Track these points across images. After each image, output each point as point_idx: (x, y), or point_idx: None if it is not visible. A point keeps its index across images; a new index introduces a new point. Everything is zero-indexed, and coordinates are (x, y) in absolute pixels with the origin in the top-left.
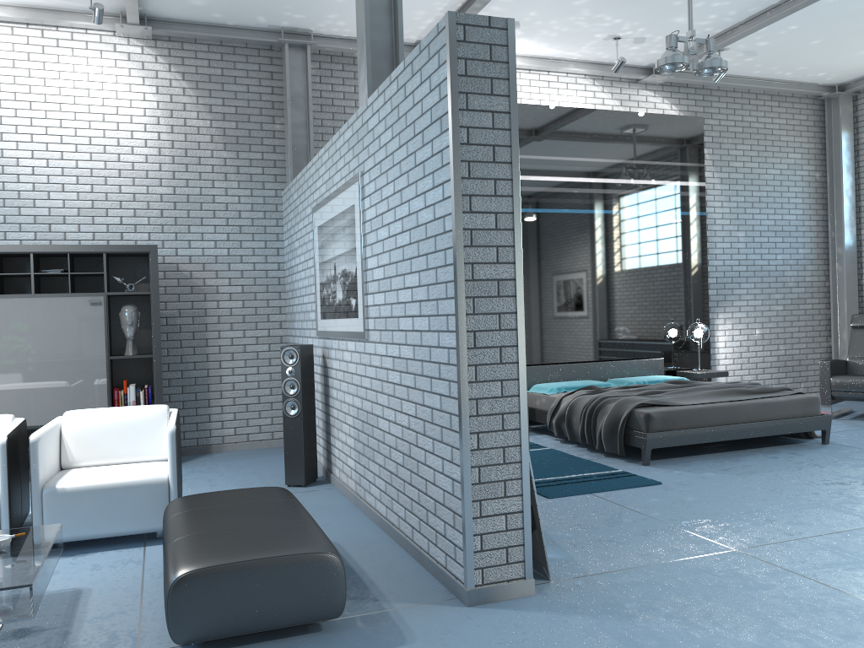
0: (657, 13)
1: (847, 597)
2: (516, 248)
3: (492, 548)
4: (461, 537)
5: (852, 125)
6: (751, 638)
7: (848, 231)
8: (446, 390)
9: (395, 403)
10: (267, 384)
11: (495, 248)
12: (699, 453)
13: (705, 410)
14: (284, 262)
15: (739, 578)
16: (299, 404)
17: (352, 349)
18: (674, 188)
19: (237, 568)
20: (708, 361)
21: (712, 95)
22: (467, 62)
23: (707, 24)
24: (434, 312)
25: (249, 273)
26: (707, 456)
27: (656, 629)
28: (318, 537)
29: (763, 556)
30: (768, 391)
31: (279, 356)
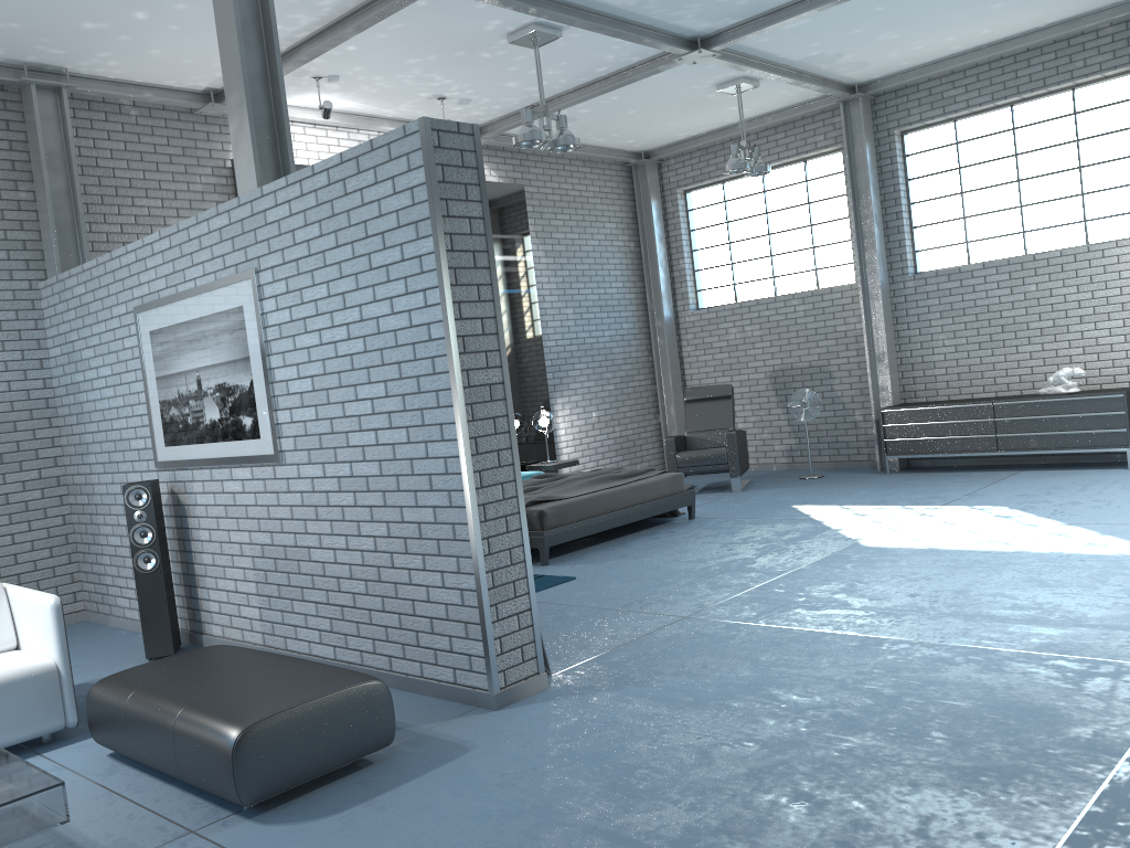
0: (490, 77)
1: (794, 630)
2: (502, 352)
3: (510, 649)
4: (479, 644)
5: (660, 194)
6: (747, 672)
7: (666, 303)
8: (444, 500)
9: (345, 528)
10: (44, 543)
11: (484, 353)
12: (586, 546)
13: (591, 500)
14: (53, 377)
15: (706, 636)
16: (156, 555)
17: (245, 477)
18: (503, 264)
19: (296, 712)
20: (553, 451)
21: (529, 160)
22: (443, 168)
23: (536, 90)
24: (418, 422)
25: (3, 396)
26: (596, 547)
27: (673, 685)
28: (348, 670)
29: (711, 616)
30: (636, 473)
31: (58, 503)
